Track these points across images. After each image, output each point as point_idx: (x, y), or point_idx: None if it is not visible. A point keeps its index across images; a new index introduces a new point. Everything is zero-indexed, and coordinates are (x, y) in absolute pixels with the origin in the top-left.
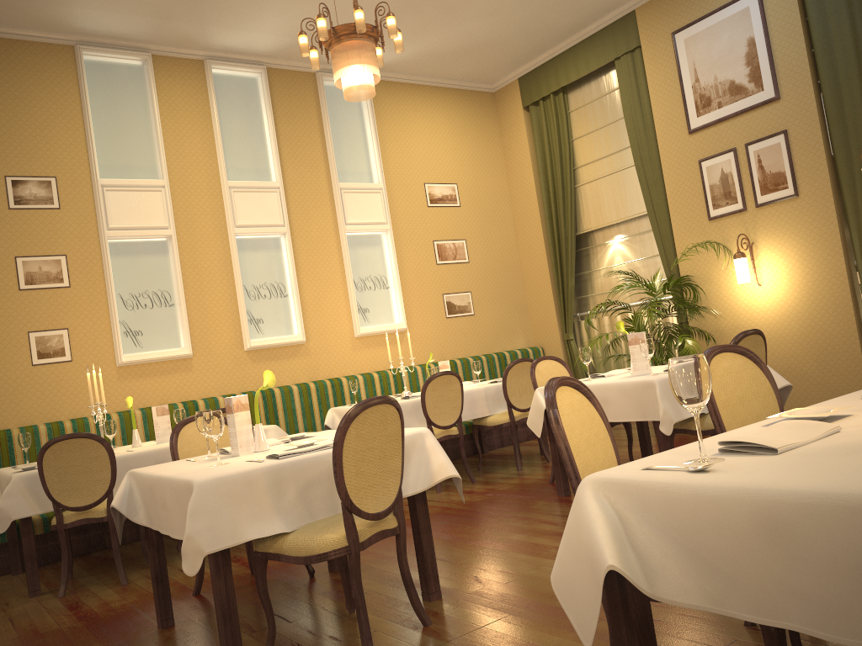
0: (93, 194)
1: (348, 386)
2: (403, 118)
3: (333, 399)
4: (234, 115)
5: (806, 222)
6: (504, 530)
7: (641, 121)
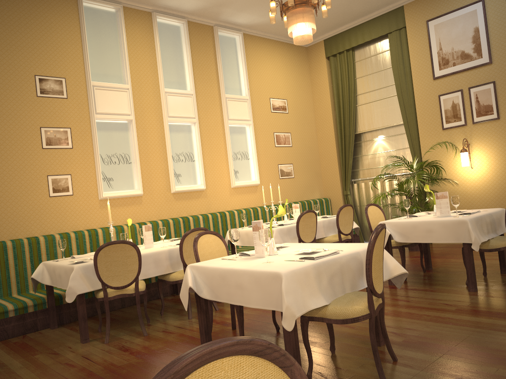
0: (87, 91)
1: (229, 217)
2: (259, 58)
3: (221, 225)
4: (167, 48)
5: (503, 134)
6: None
7: (402, 70)
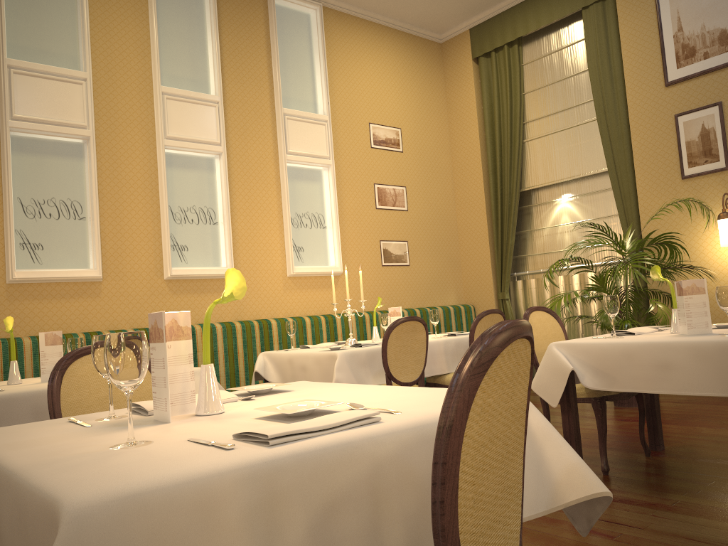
0: None
1: (278, 329)
2: (353, 52)
3: (260, 343)
4: (174, 17)
5: None
6: (536, 541)
7: (607, 73)
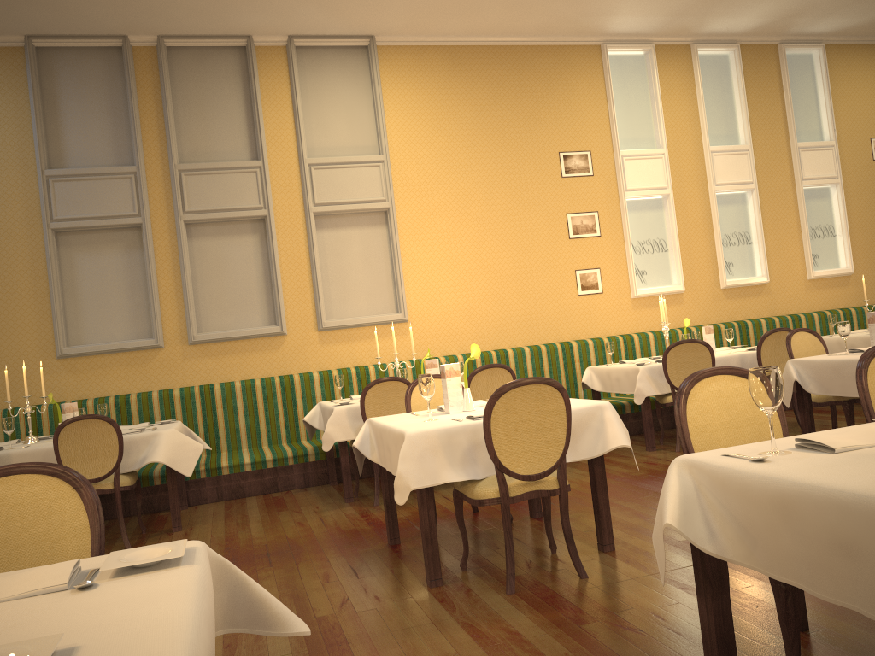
0: (614, 163)
1: (805, 322)
2: (852, 78)
3: None
4: (711, 89)
5: None
6: None
7: None
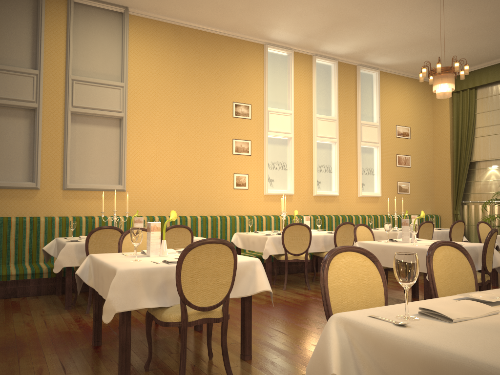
0: (264, 114)
1: (355, 220)
2: (390, 91)
3: None
4: (320, 83)
5: None
6: None
7: None
